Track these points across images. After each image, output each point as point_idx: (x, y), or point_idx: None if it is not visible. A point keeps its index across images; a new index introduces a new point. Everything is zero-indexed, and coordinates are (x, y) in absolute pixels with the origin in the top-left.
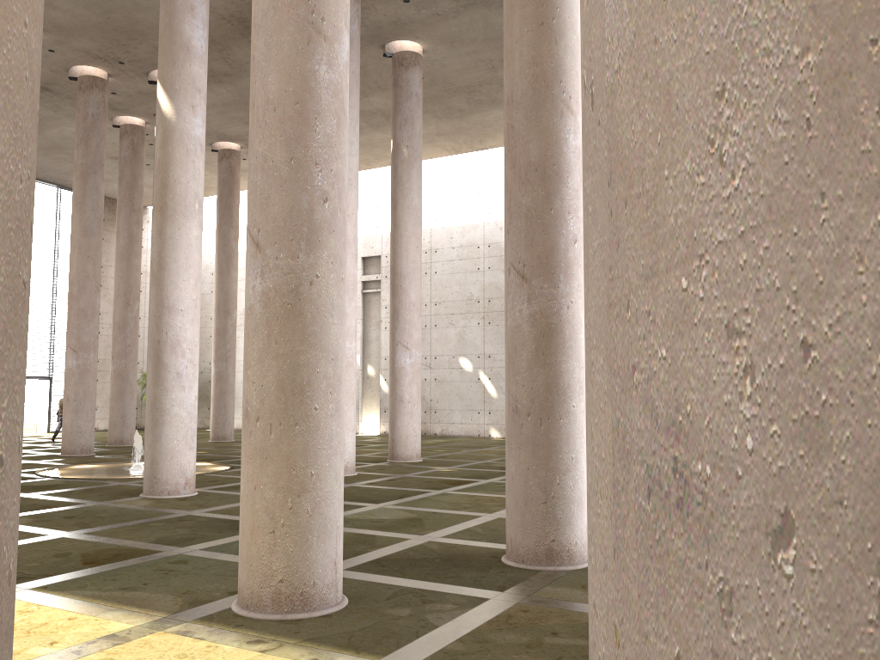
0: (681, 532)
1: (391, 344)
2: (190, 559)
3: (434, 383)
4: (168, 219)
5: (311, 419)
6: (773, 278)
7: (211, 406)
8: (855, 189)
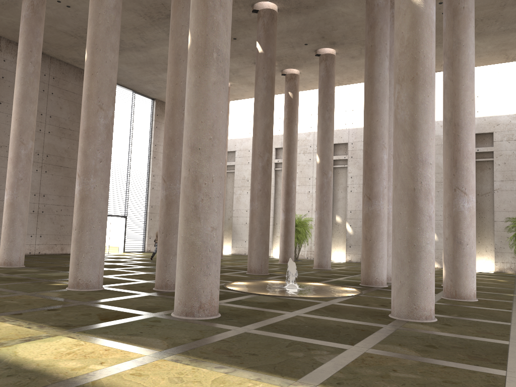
0: None
1: None
2: None
3: None
4: (420, 88)
5: None
6: None
7: None
8: None
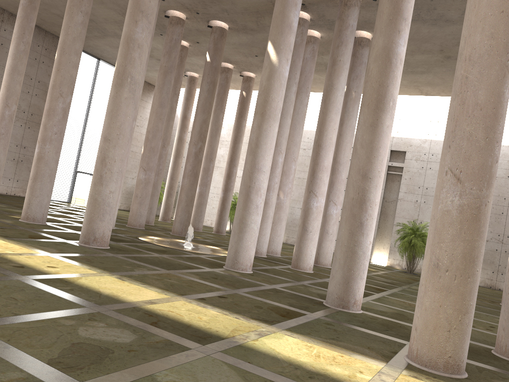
0: None
1: (326, 200)
2: (331, 323)
3: None
4: (265, 120)
5: (474, 276)
6: None
7: (193, 210)
8: None
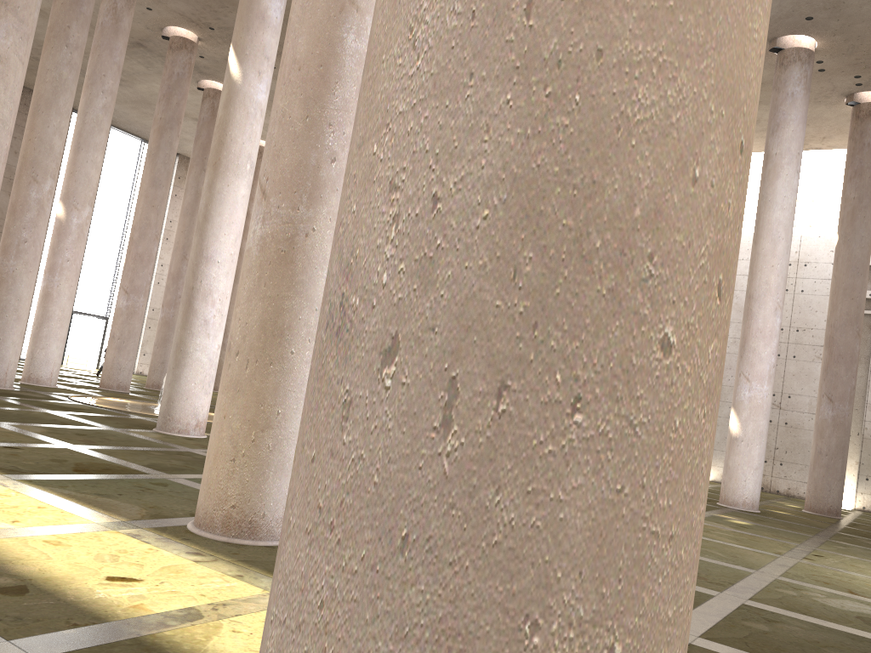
0: (334, 355)
1: None
2: (170, 484)
3: None
4: (220, 175)
5: (286, 362)
6: (426, 143)
7: None
8: (495, 72)
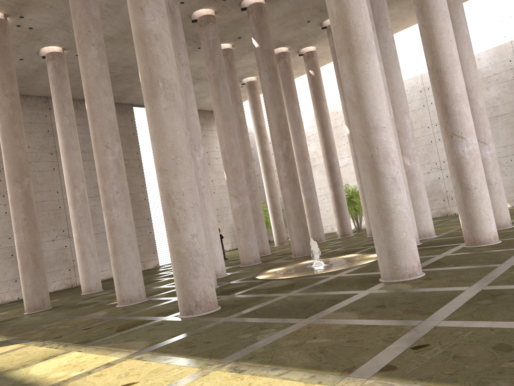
0: None
1: None
2: None
3: (446, 179)
4: (357, 57)
5: None
6: None
7: (307, 221)
8: None
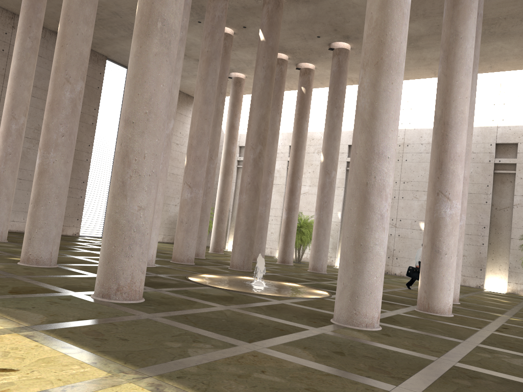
0: None
1: None
2: None
3: (397, 238)
4: (383, 73)
5: None
6: None
7: None
8: None
